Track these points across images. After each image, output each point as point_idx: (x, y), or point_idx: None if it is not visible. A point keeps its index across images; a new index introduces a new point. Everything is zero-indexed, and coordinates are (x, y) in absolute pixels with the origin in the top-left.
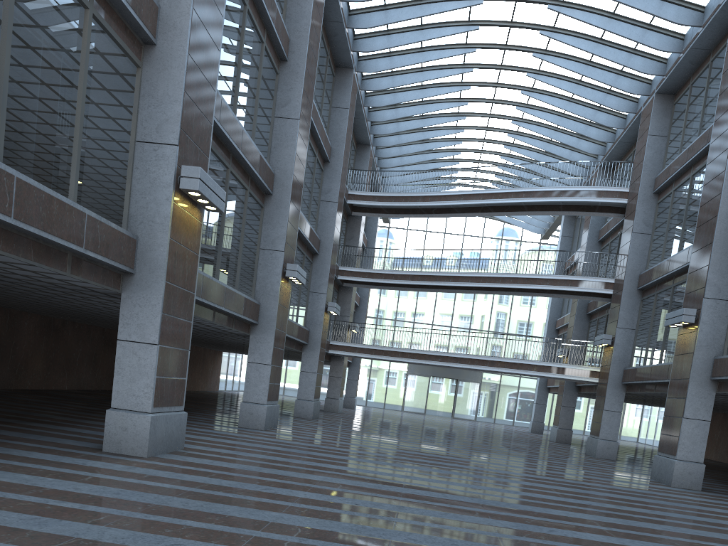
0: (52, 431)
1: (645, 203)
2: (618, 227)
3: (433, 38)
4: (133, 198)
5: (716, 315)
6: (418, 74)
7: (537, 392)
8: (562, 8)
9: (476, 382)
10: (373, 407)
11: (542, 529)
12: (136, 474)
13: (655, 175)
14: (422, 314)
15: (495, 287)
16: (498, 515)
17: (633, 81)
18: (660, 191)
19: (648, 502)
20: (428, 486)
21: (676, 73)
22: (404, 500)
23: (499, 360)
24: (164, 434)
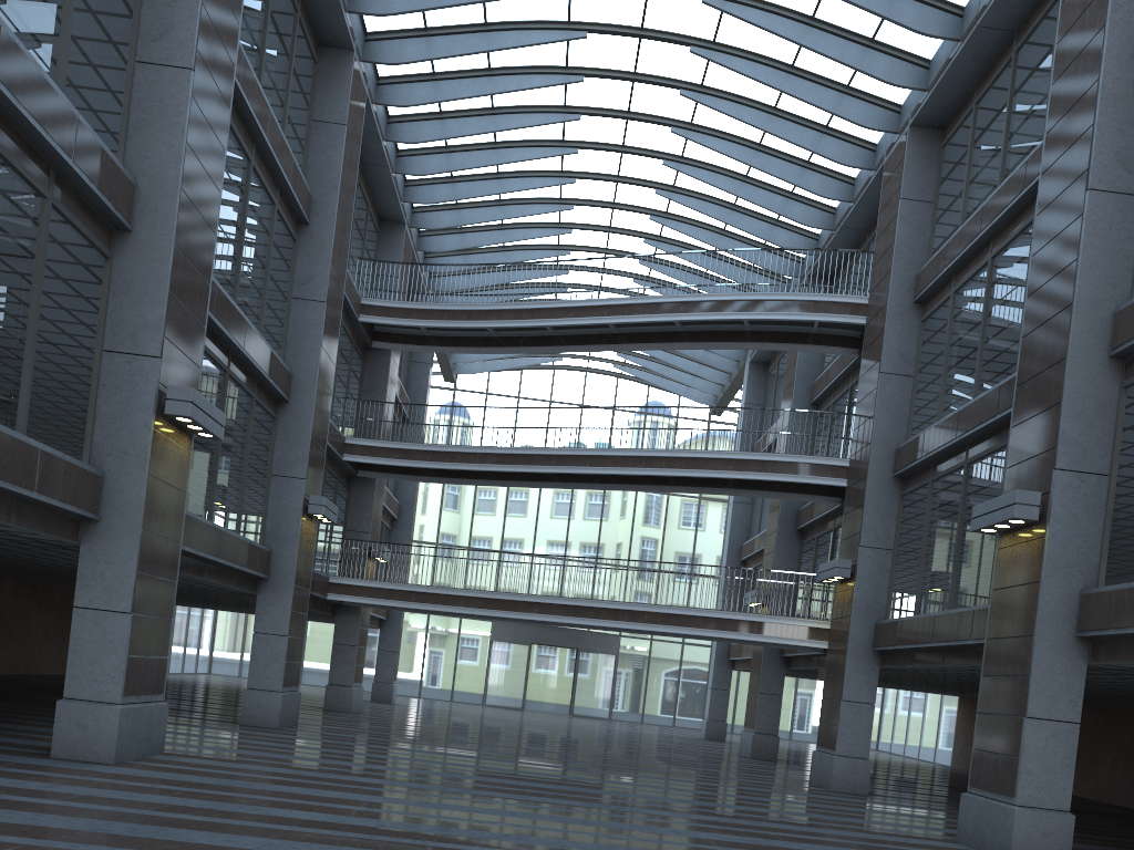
0: None
1: (901, 320)
2: (846, 376)
3: None
4: None
5: (1081, 504)
6: (483, 80)
7: (713, 669)
8: None
9: (610, 653)
10: (432, 699)
11: None
12: None
13: (916, 270)
14: (515, 538)
15: (636, 478)
16: None
17: (870, 106)
18: (926, 298)
19: None
20: None
21: (949, 82)
22: None
23: (646, 610)
24: None
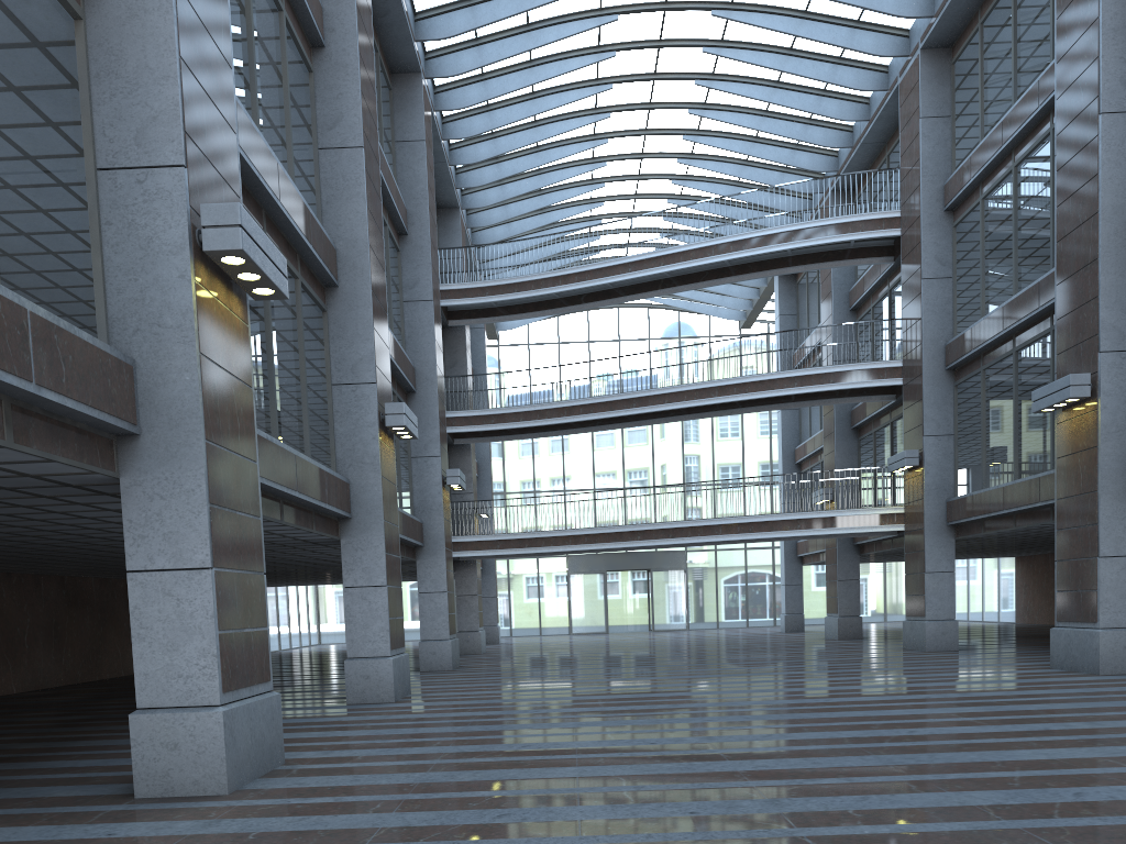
0: (18, 776)
1: (935, 229)
2: (883, 281)
3: (548, 3)
4: (111, 285)
5: (1125, 377)
6: (526, 72)
7: (784, 568)
8: None
9: (679, 568)
10: (524, 636)
11: (1058, 794)
12: (229, 836)
13: (943, 181)
14: (576, 476)
15: (707, 406)
16: (948, 781)
17: (880, 35)
18: (955, 206)
19: (1117, 707)
20: (764, 750)
21: (954, 8)
22: (762, 787)
23: (738, 522)
24: (250, 741)
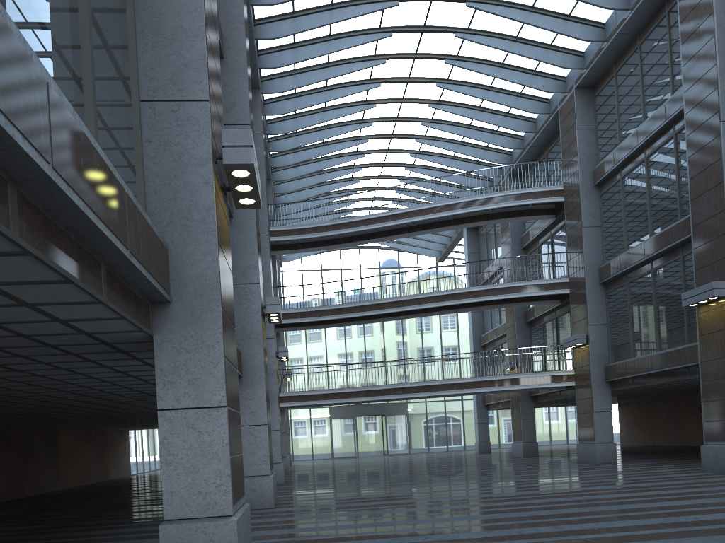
0: None
1: (589, 196)
2: (546, 230)
3: (345, 48)
4: (149, 187)
5: None
6: (324, 93)
7: (476, 412)
8: (481, 5)
9: (403, 414)
10: (302, 460)
11: None
12: None
13: (592, 167)
14: (334, 354)
15: (440, 307)
16: None
17: (548, 80)
18: (601, 182)
19: None
20: (614, 535)
21: (599, 63)
22: None
23: (467, 381)
24: (244, 542)
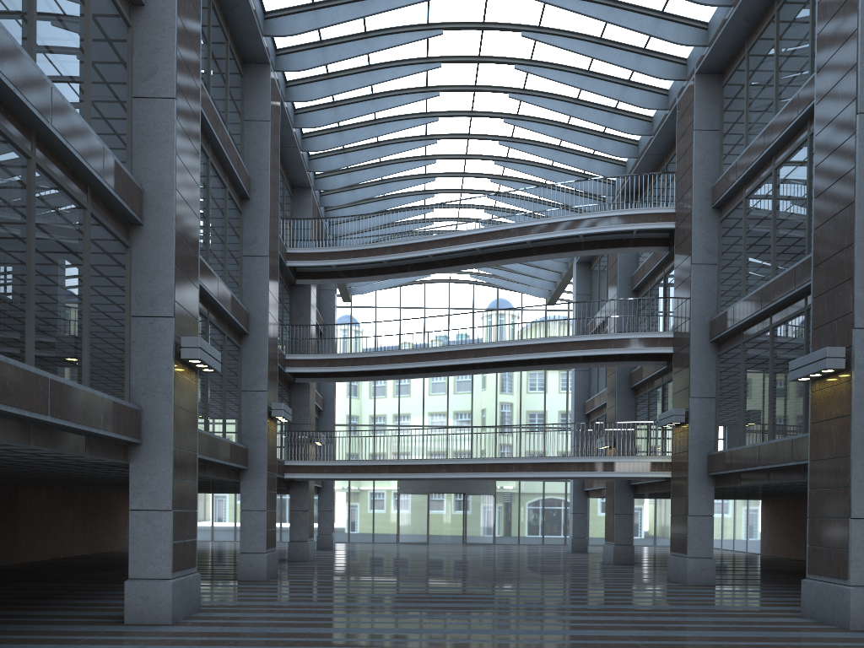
0: None
1: (704, 223)
2: (659, 267)
3: (380, 12)
4: None
5: None
6: (365, 75)
7: (572, 499)
8: None
9: (489, 493)
10: (359, 543)
11: None
12: None
13: (712, 183)
14: (408, 414)
15: (508, 362)
16: None
17: (662, 62)
18: (722, 204)
19: None
20: None
21: (725, 38)
22: None
23: (529, 462)
24: None
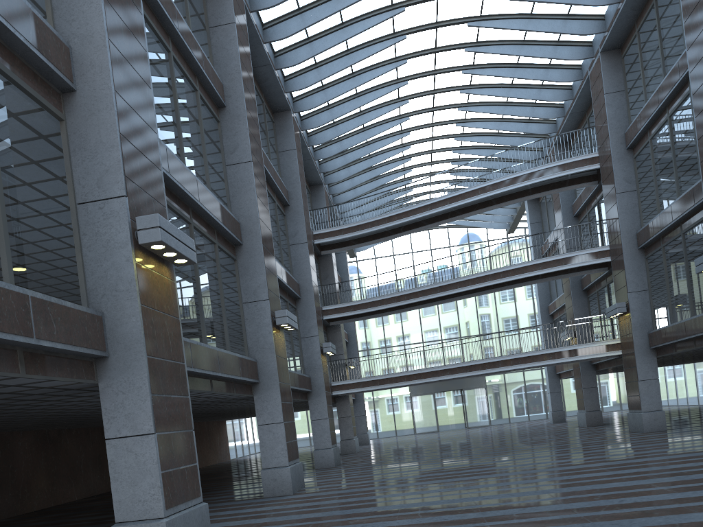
0: None
1: (621, 161)
2: (593, 196)
3: (363, 59)
4: (88, 270)
5: None
6: (355, 100)
7: (548, 382)
8: None
9: (481, 387)
10: (386, 437)
11: None
12: None
13: (624, 131)
14: (410, 335)
15: (485, 286)
16: None
17: (573, 47)
18: (633, 145)
19: None
20: (518, 521)
21: (619, 25)
22: None
23: (511, 358)
24: None
